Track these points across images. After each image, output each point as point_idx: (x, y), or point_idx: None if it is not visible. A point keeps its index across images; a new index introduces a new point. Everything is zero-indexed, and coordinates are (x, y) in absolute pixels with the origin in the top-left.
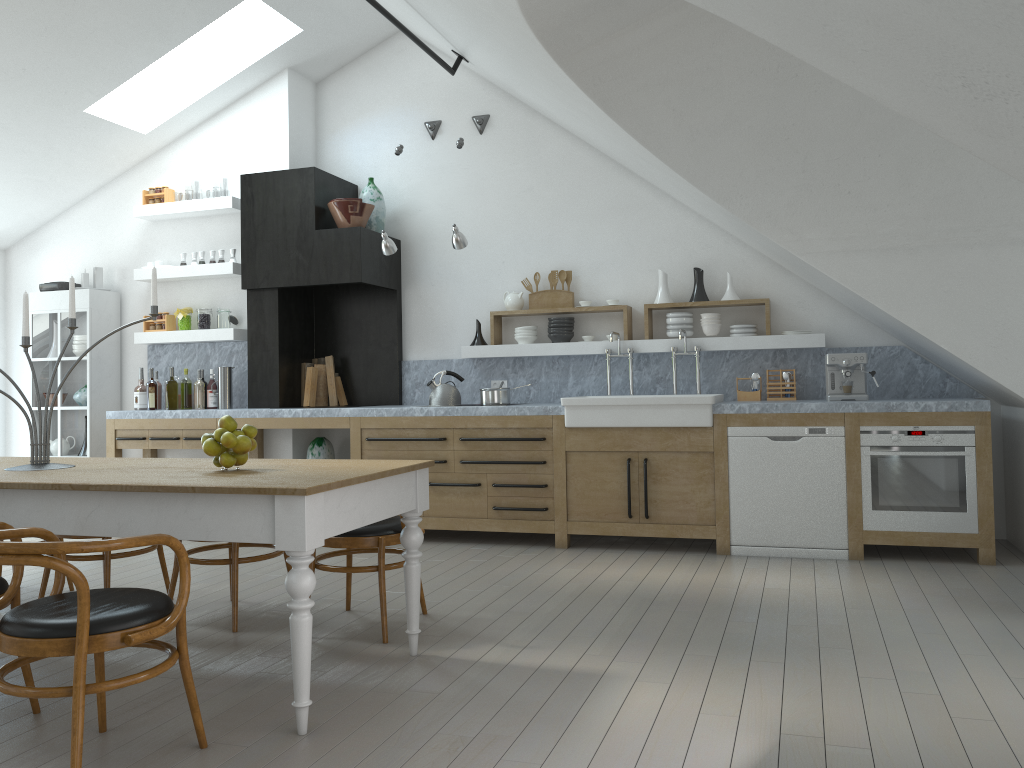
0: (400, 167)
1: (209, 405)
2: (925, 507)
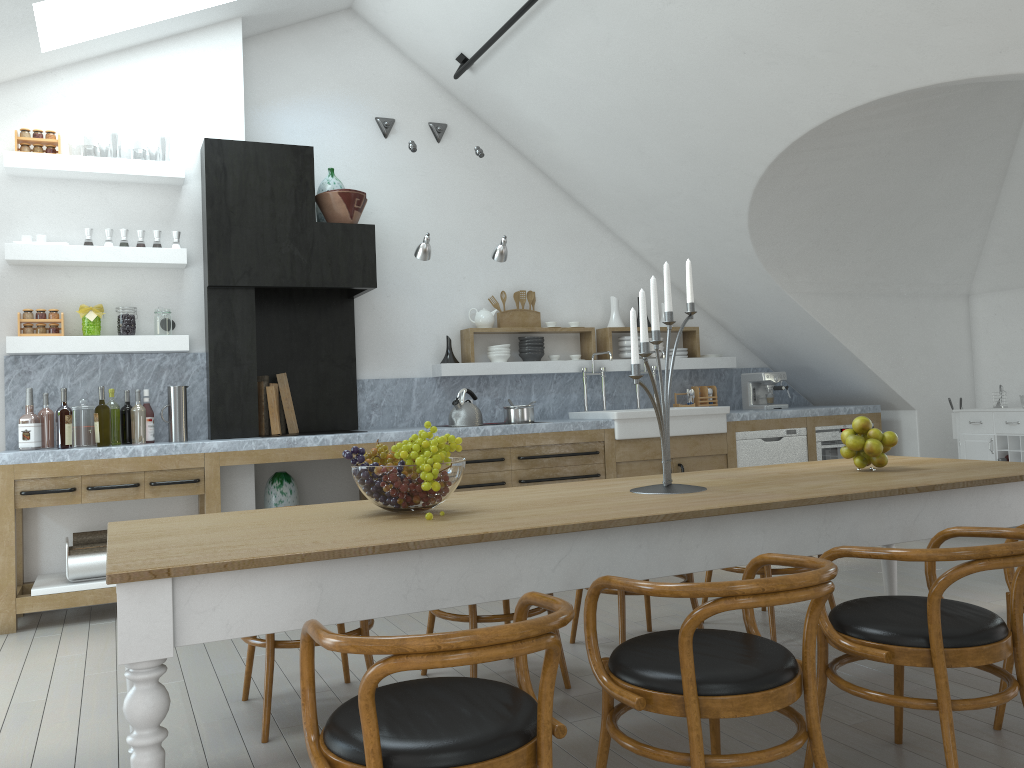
0: (347, 161)
1: (148, 438)
2: None
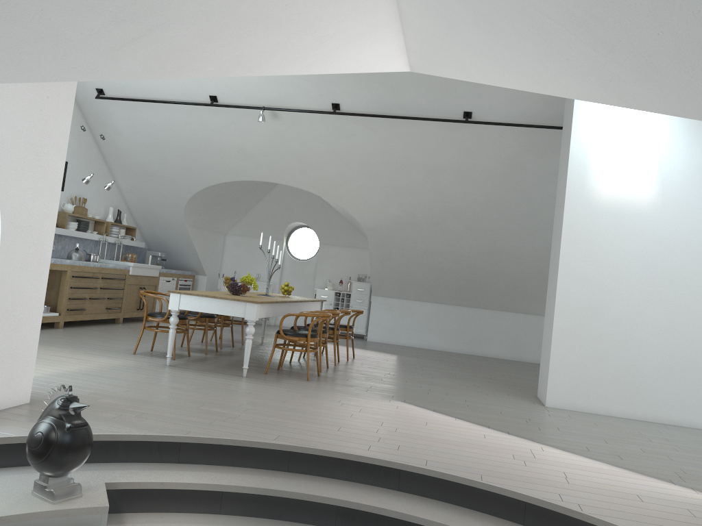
0: None
1: None
2: None
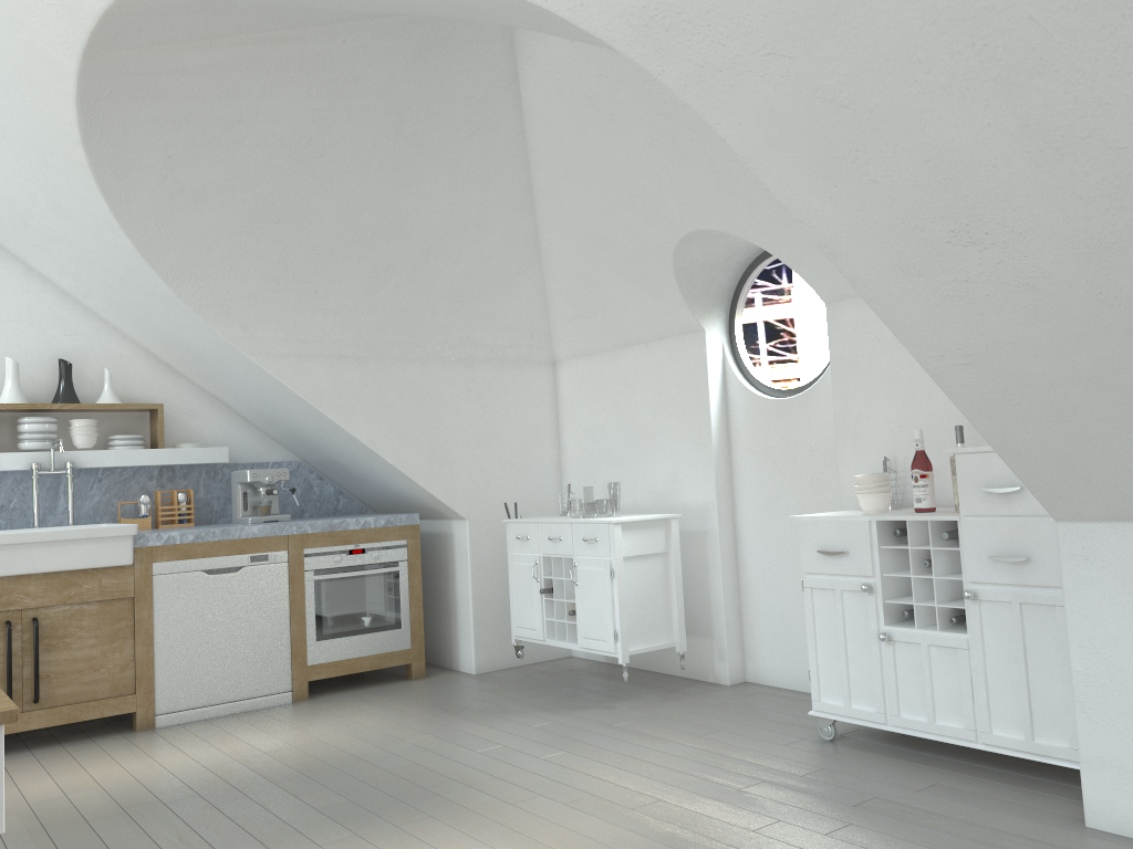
0: None
1: None
2: (366, 629)
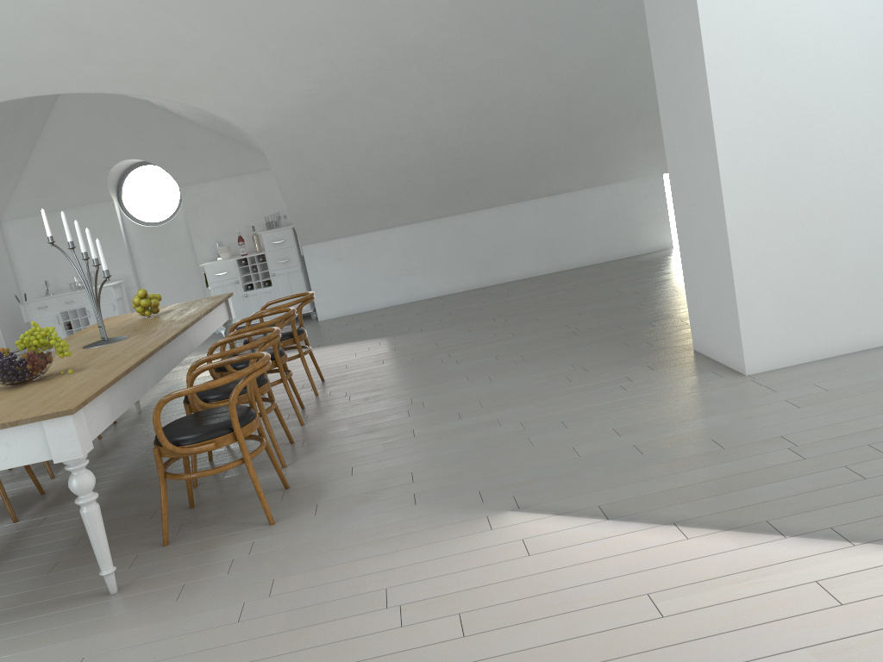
0: None
1: None
2: None
